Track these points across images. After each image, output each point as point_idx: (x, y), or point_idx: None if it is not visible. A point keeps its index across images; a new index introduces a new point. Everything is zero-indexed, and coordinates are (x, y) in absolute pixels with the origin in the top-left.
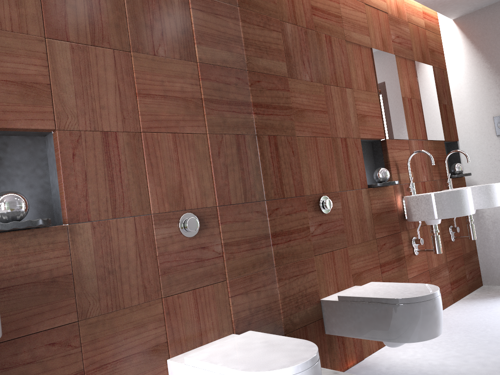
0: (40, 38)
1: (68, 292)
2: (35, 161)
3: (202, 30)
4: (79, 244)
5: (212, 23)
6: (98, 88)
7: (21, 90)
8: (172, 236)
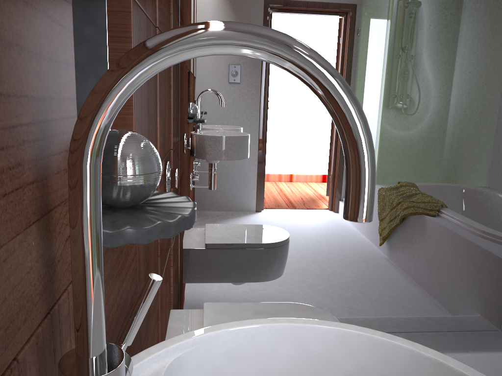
0: None
1: None
2: None
3: None
4: None
5: None
6: None
7: None
8: None
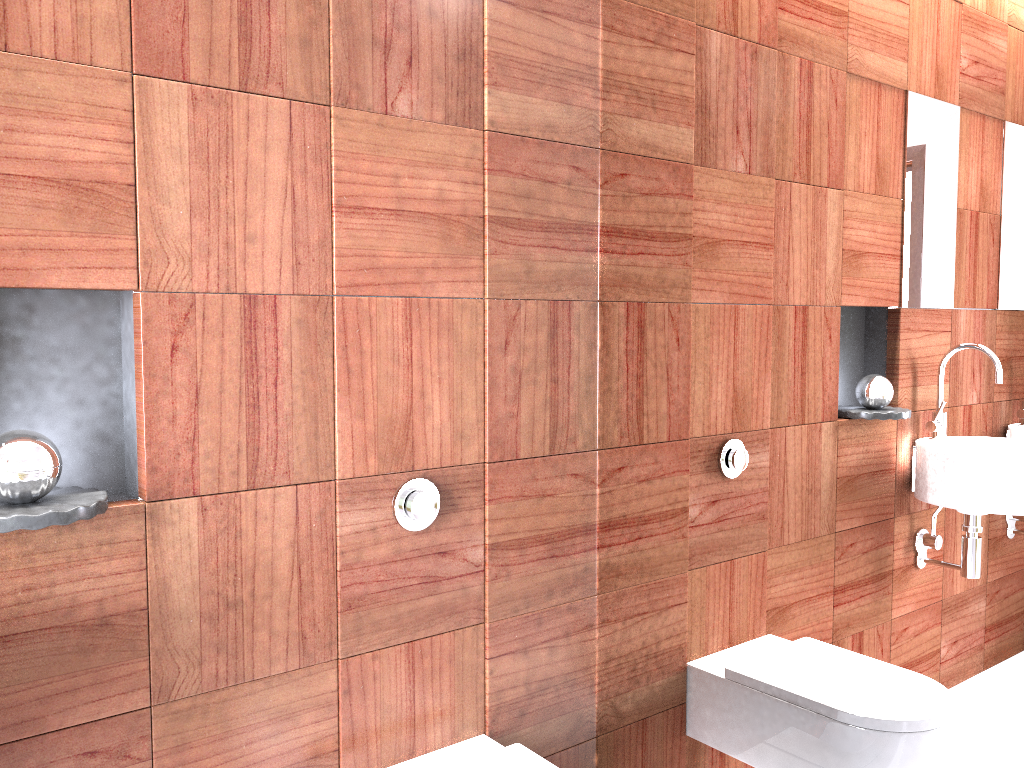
0: (121, 75)
1: (135, 646)
2: (93, 348)
3: (506, 52)
4: (167, 546)
5: (532, 35)
6: (245, 194)
7: (67, 198)
8: (376, 527)
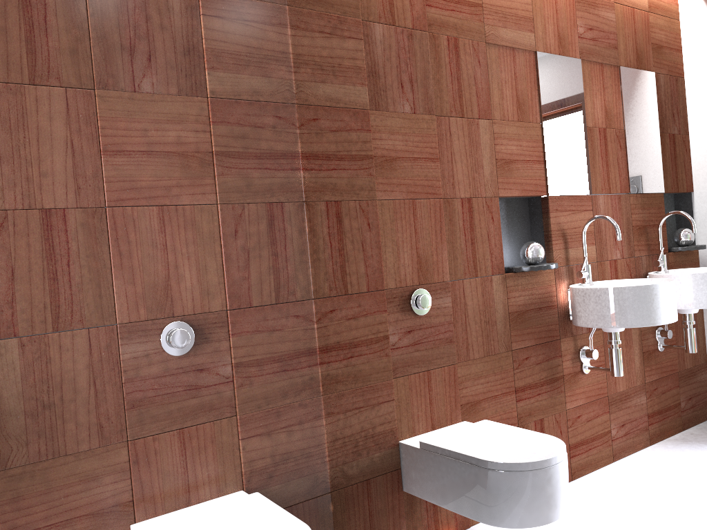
0: None
1: None
2: None
3: (219, 47)
4: None
5: (237, 35)
6: (38, 147)
7: None
8: (148, 354)
